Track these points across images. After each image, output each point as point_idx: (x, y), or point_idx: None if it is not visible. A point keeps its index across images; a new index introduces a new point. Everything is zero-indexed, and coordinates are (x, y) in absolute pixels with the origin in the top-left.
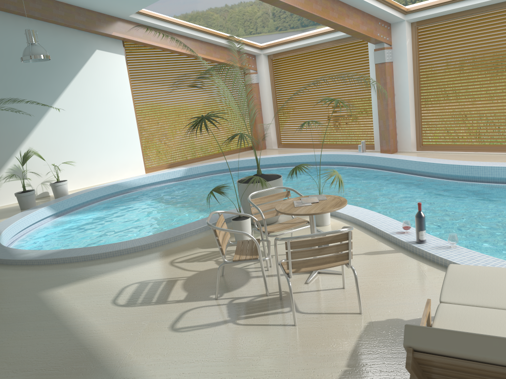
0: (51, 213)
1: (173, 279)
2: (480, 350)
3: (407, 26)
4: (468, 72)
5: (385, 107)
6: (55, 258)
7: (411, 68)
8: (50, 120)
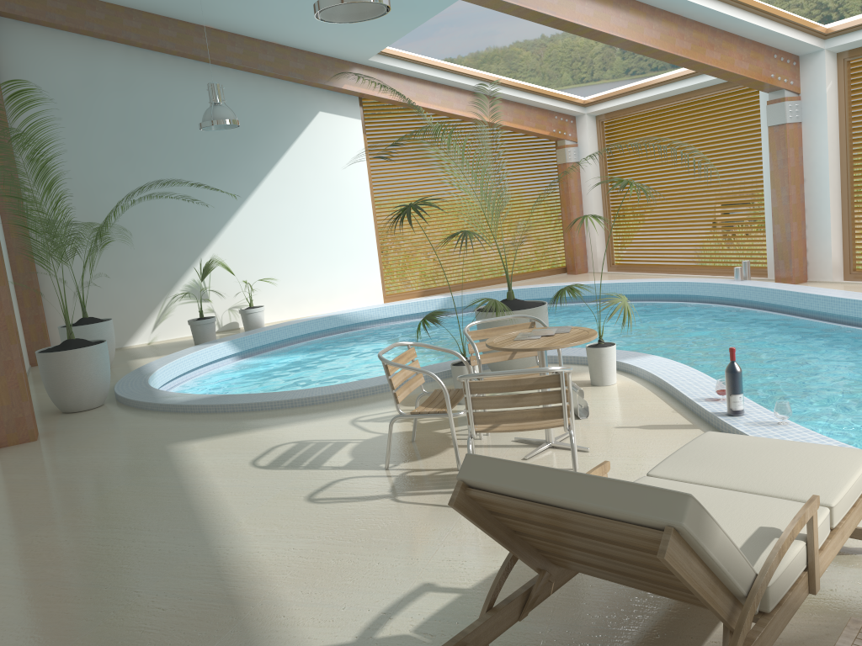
0: (232, 352)
1: (344, 441)
2: (532, 485)
3: (828, 59)
4: None
5: (784, 202)
6: (204, 404)
7: (836, 133)
8: (246, 216)
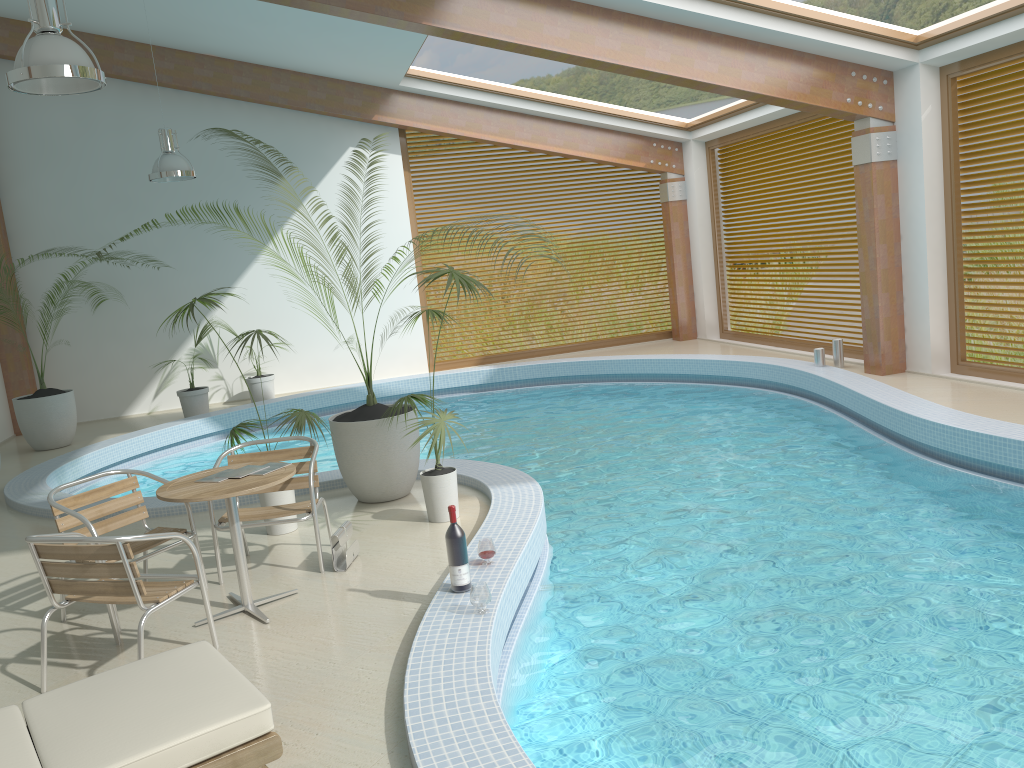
0: (212, 430)
1: None
2: None
3: (925, 76)
4: None
5: (871, 267)
6: (45, 508)
7: (939, 175)
8: (261, 270)
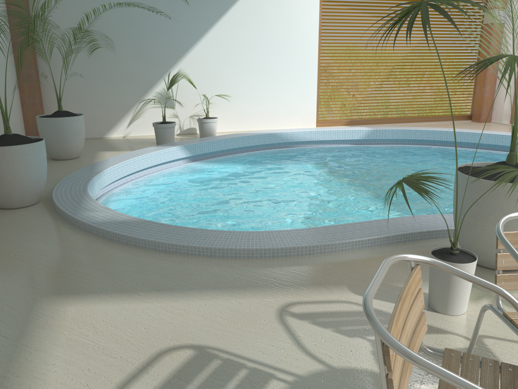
0: (184, 156)
1: (265, 370)
2: None
3: None
4: None
5: None
6: (116, 232)
7: None
8: (212, 39)
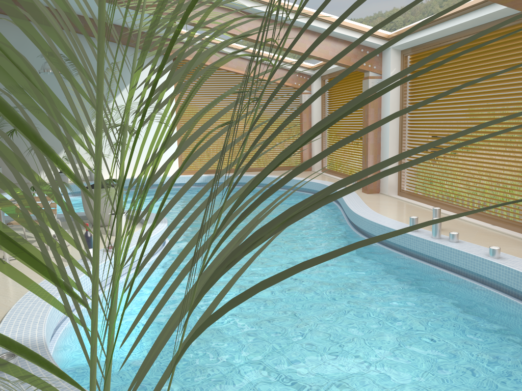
0: None
1: None
2: None
3: (393, 54)
4: (442, 111)
5: (366, 142)
6: None
7: (397, 101)
8: None
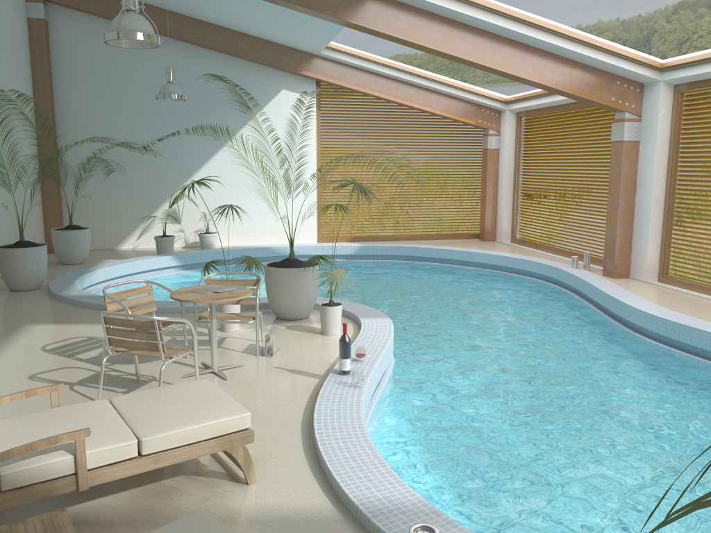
0: (175, 264)
1: None
2: None
3: (664, 90)
4: None
5: (614, 208)
6: (78, 300)
7: (665, 154)
8: (216, 163)
